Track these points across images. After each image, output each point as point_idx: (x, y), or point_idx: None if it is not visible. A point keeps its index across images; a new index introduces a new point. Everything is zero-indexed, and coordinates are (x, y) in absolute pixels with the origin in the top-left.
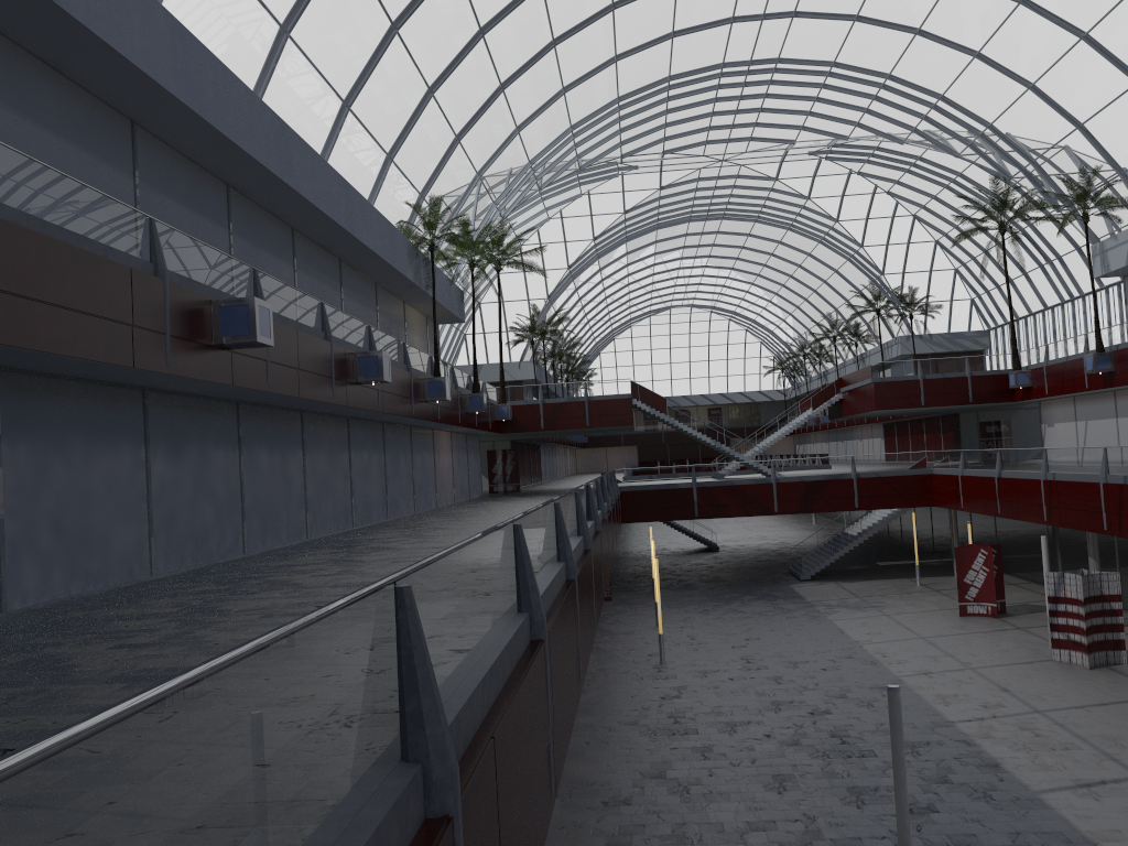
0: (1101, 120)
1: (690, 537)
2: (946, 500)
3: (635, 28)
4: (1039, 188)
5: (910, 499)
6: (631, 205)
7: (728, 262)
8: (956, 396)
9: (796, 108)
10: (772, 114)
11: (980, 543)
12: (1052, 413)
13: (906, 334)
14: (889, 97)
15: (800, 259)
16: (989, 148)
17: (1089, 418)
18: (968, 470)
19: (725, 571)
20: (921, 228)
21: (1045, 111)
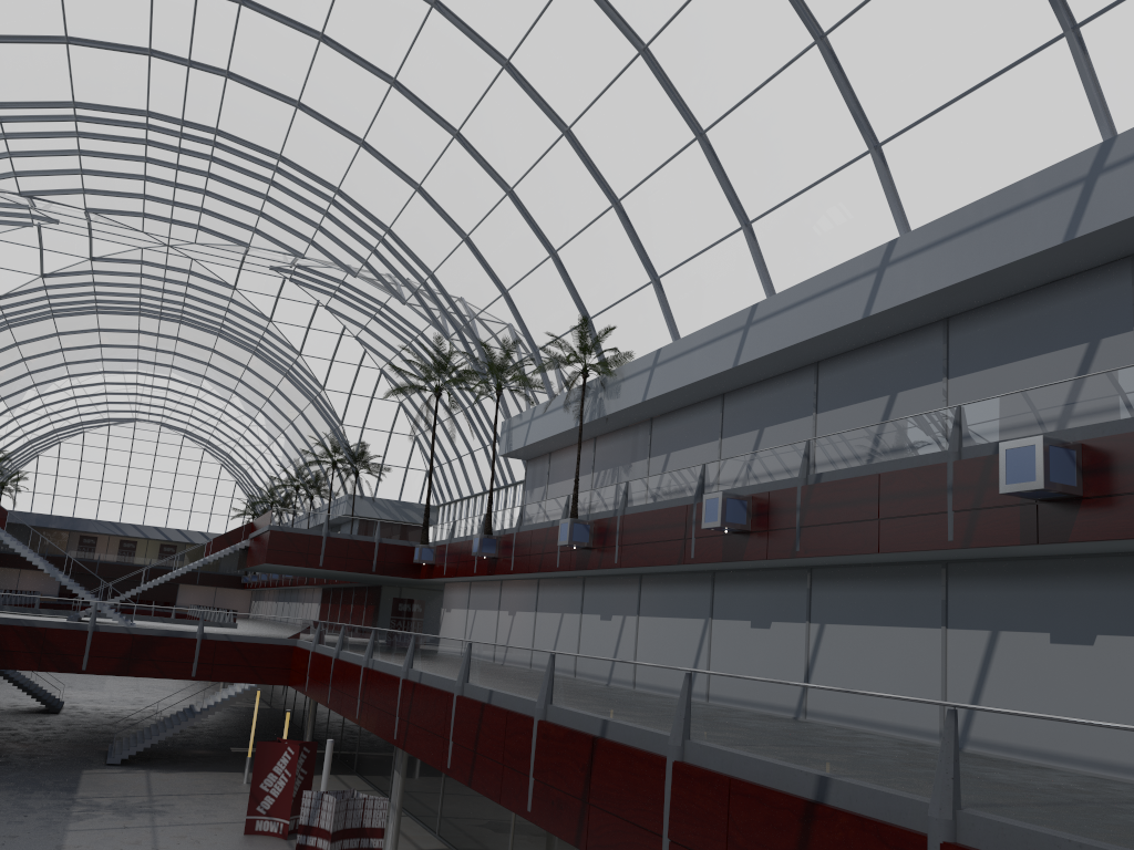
0: (522, 289)
1: (23, 690)
2: (298, 680)
3: (2, 3)
4: (470, 354)
5: (262, 673)
6: (52, 269)
7: (195, 379)
8: (360, 561)
9: (246, 202)
10: (220, 201)
11: (348, 736)
12: (452, 597)
13: (357, 494)
14: (340, 217)
15: (268, 391)
16: (431, 300)
17: (479, 607)
18: (319, 646)
19: (26, 742)
20: (387, 385)
21: (478, 269)
